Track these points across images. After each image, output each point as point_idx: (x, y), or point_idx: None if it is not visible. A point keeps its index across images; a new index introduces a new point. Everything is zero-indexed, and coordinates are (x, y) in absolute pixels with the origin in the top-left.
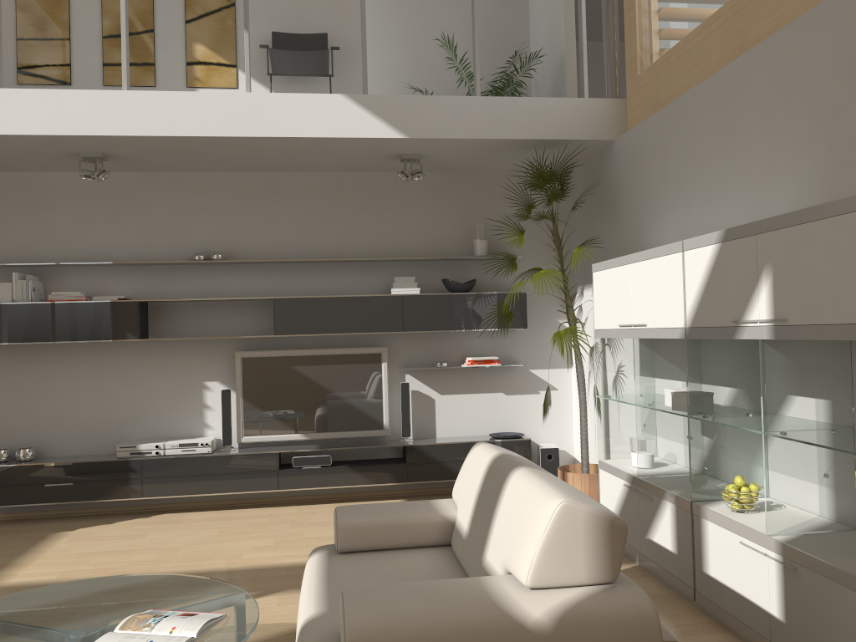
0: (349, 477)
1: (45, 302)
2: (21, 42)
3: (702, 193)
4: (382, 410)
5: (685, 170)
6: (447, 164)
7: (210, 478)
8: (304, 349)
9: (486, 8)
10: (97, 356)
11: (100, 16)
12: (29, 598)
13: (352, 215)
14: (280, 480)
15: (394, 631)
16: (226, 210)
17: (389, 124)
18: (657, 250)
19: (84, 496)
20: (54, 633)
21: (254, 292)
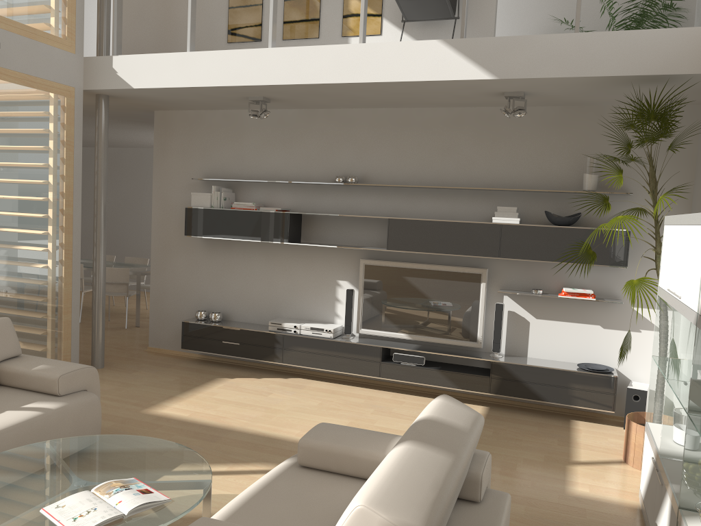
0: (437, 379)
1: (229, 209)
2: (231, 10)
3: None
4: (477, 325)
5: None
6: (558, 99)
7: (329, 358)
8: (415, 263)
9: None
10: (266, 251)
11: None
12: (91, 442)
13: (468, 146)
14: (381, 370)
15: None
16: (364, 140)
17: (479, 66)
18: (694, 216)
19: (245, 354)
20: (67, 478)
21: (380, 211)
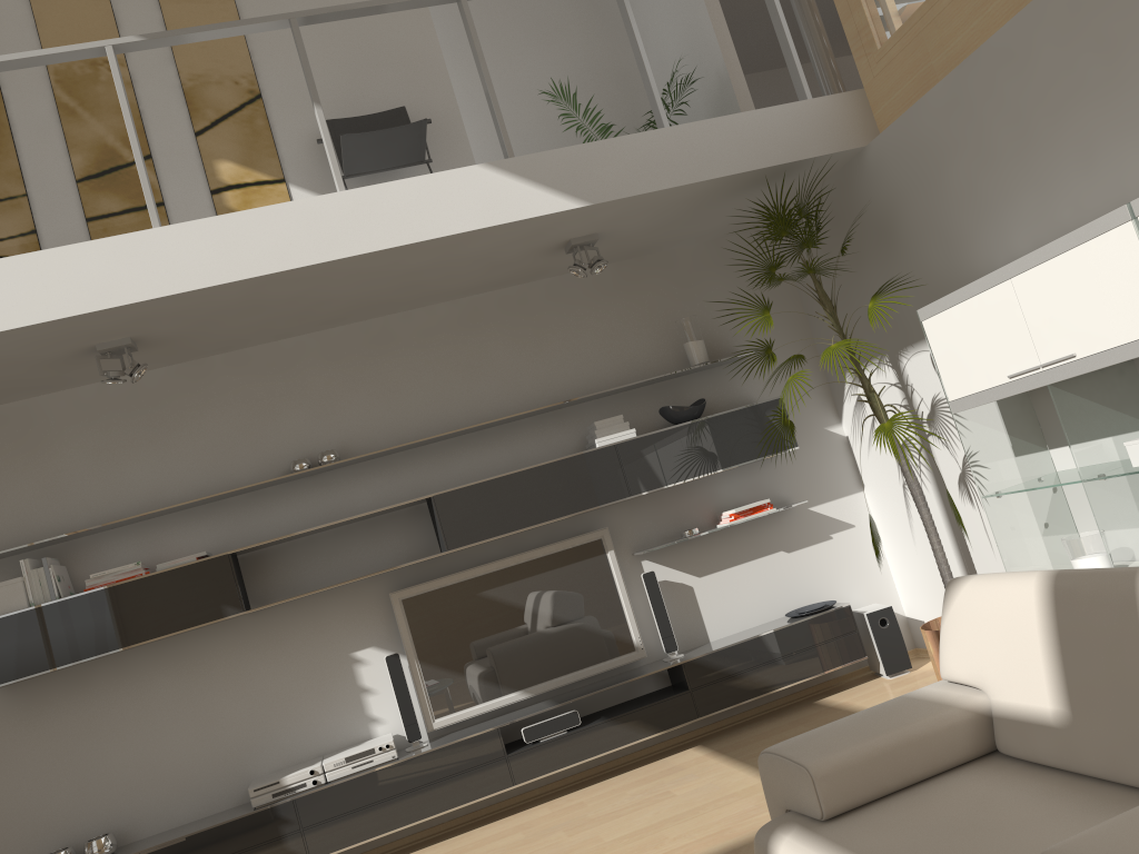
0: (613, 735)
1: (83, 592)
2: None
3: (1076, 156)
4: (626, 623)
5: (1028, 136)
6: (625, 245)
7: (407, 798)
8: (490, 563)
9: (583, 48)
10: (177, 659)
11: (66, 152)
12: None
13: (504, 351)
14: (513, 769)
15: None
16: (322, 388)
17: (558, 192)
18: (1069, 238)
19: None
20: None
21: (393, 499)
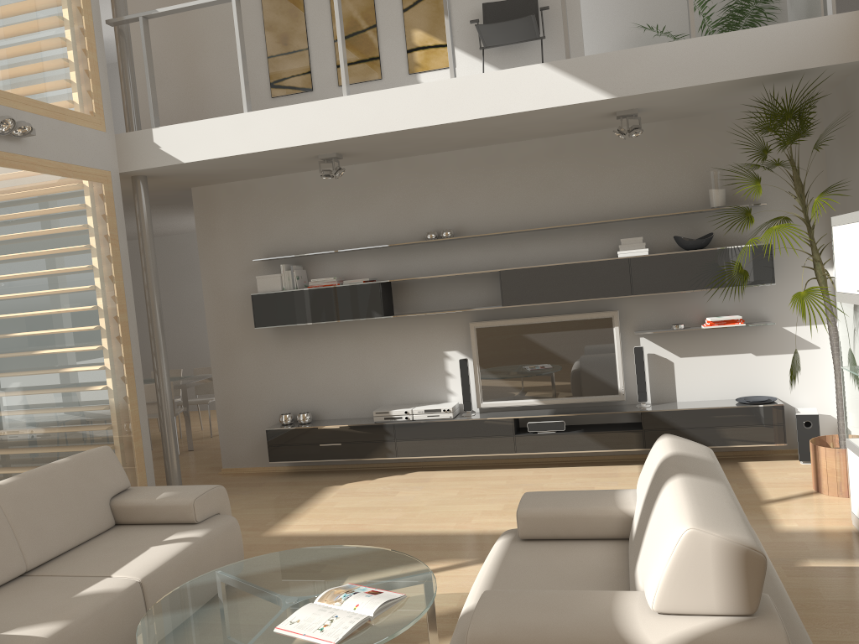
0: (583, 443)
1: (306, 288)
2: (271, 59)
3: None
4: (616, 375)
5: None
6: (671, 112)
7: (453, 441)
8: (534, 317)
9: None
10: (353, 332)
11: (331, 21)
12: (268, 561)
13: (574, 178)
14: (516, 444)
15: (510, 643)
16: (453, 187)
17: (593, 87)
18: None
19: (350, 454)
20: (274, 597)
21: (484, 265)
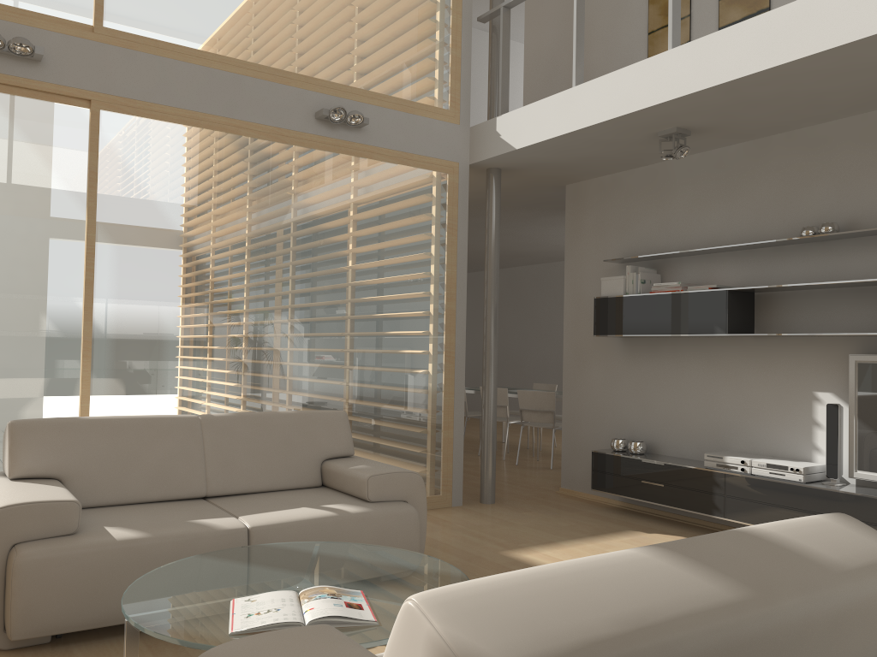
0: None
1: (646, 293)
2: (650, 35)
3: None
4: None
5: None
6: None
7: (797, 514)
8: None
9: None
10: (704, 353)
11: None
12: (359, 550)
13: None
14: None
15: None
16: (849, 166)
17: None
18: None
19: (672, 501)
20: (294, 578)
21: None
